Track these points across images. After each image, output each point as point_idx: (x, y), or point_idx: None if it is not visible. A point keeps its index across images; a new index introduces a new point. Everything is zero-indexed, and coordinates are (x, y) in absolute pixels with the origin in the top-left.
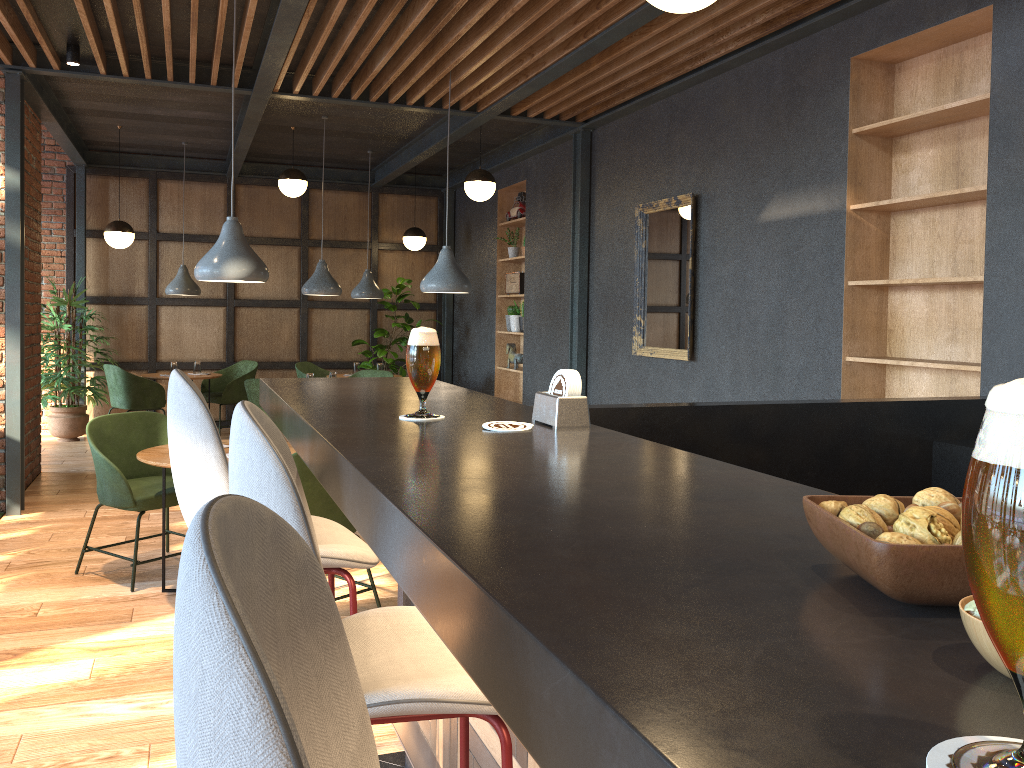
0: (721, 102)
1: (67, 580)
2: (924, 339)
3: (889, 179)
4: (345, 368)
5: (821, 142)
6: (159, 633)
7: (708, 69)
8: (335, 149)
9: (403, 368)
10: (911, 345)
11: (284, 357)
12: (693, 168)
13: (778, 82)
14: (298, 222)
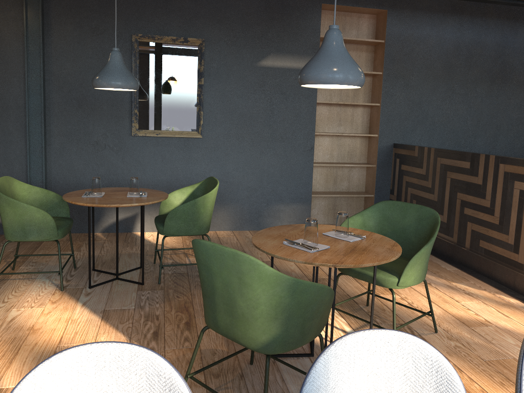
0: None
1: None
2: (326, 124)
3: None
4: None
5: (303, 36)
6: None
7: None
8: None
9: None
10: (320, 127)
11: None
12: (196, 23)
13: None
14: None
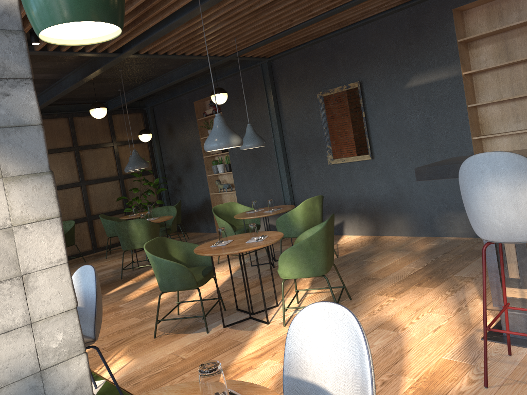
0: (368, 37)
1: (157, 341)
2: (501, 124)
3: (469, 60)
4: (113, 215)
5: (440, 47)
6: (270, 340)
7: (363, 22)
8: (100, 91)
9: (143, 208)
10: (494, 128)
11: (77, 216)
12: (354, 70)
13: (406, 24)
14: (70, 137)
